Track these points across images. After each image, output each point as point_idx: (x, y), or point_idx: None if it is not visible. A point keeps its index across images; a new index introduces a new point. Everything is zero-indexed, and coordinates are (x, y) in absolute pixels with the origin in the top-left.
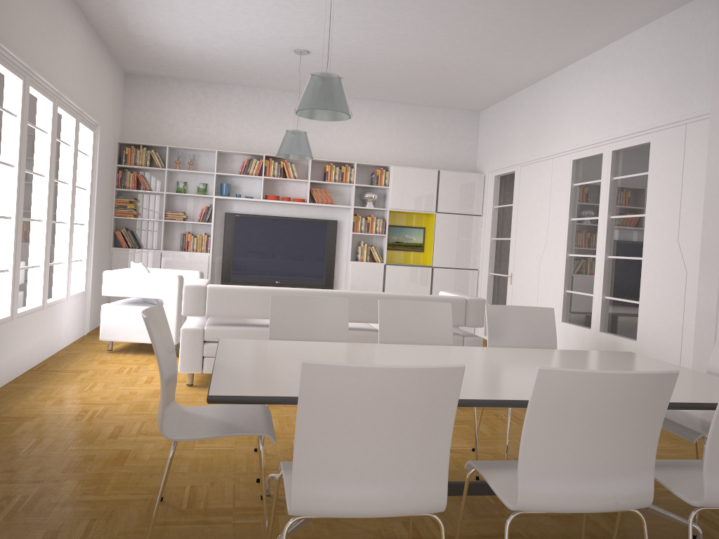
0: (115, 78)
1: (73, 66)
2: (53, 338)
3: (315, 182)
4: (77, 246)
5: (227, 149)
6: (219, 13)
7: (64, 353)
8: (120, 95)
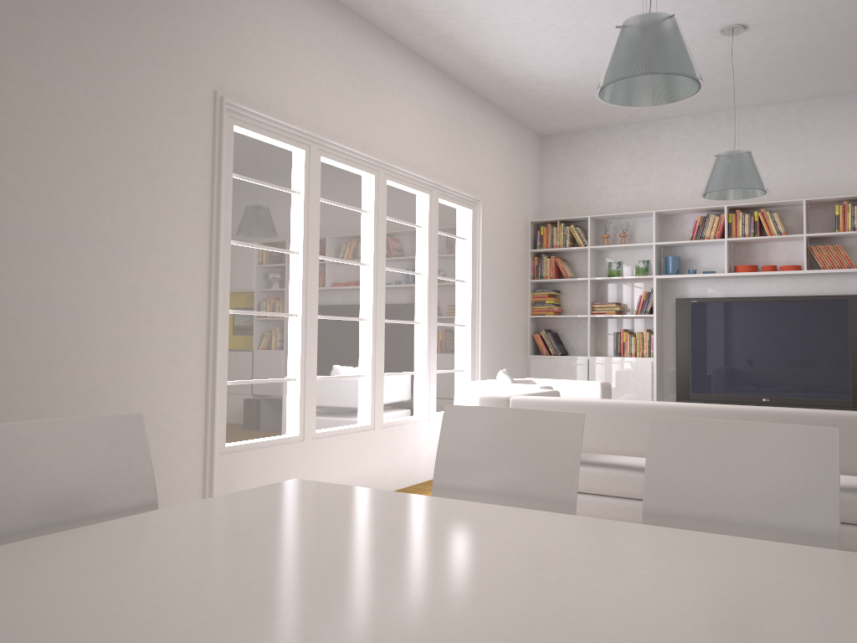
0: (517, 143)
1: (416, 130)
2: (400, 468)
3: (817, 236)
4: (453, 353)
5: (676, 208)
6: (573, 7)
7: (416, 488)
8: (531, 164)
